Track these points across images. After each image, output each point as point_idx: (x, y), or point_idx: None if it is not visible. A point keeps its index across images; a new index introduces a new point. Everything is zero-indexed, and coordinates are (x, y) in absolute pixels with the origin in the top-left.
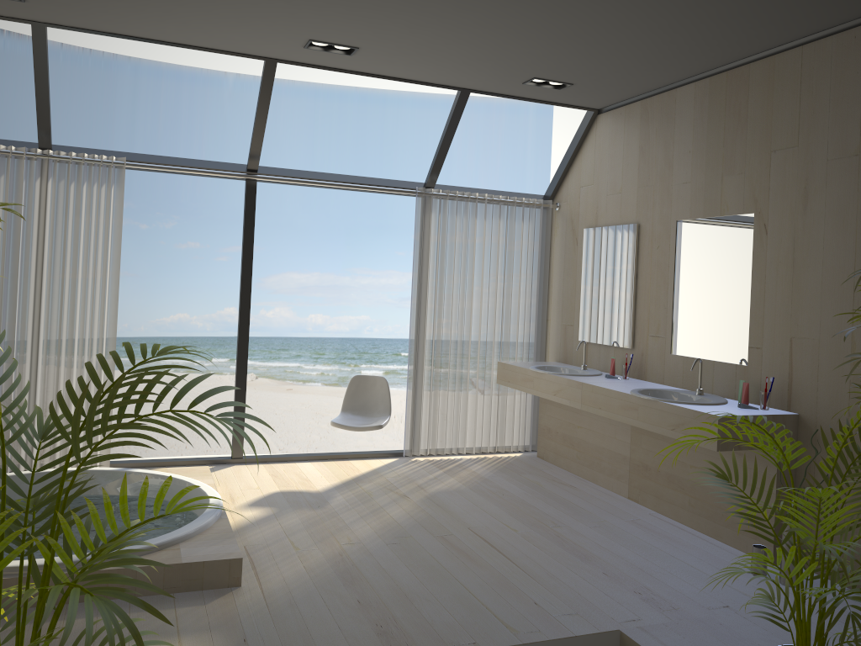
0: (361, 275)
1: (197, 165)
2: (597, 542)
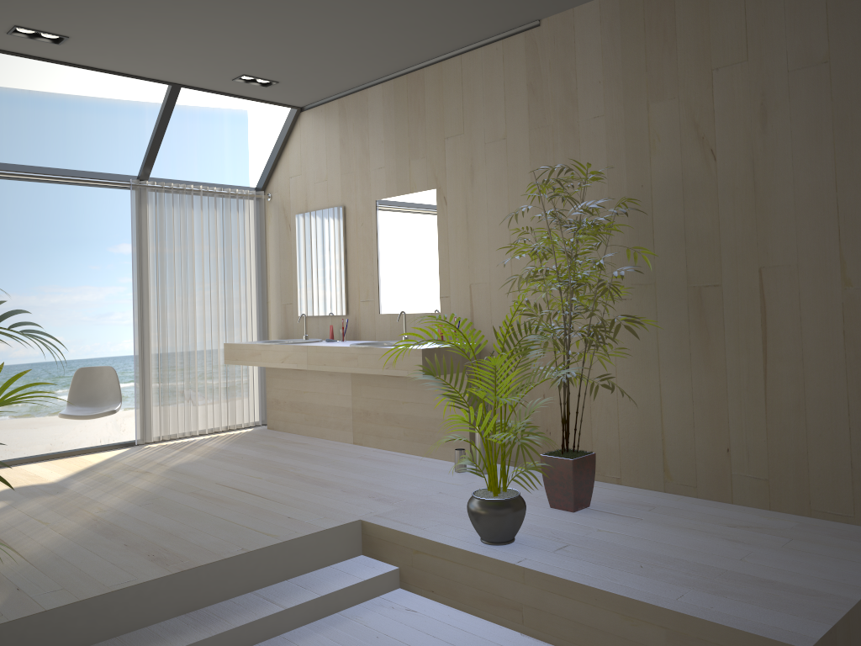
0: (50, 293)
1: None
2: (333, 474)
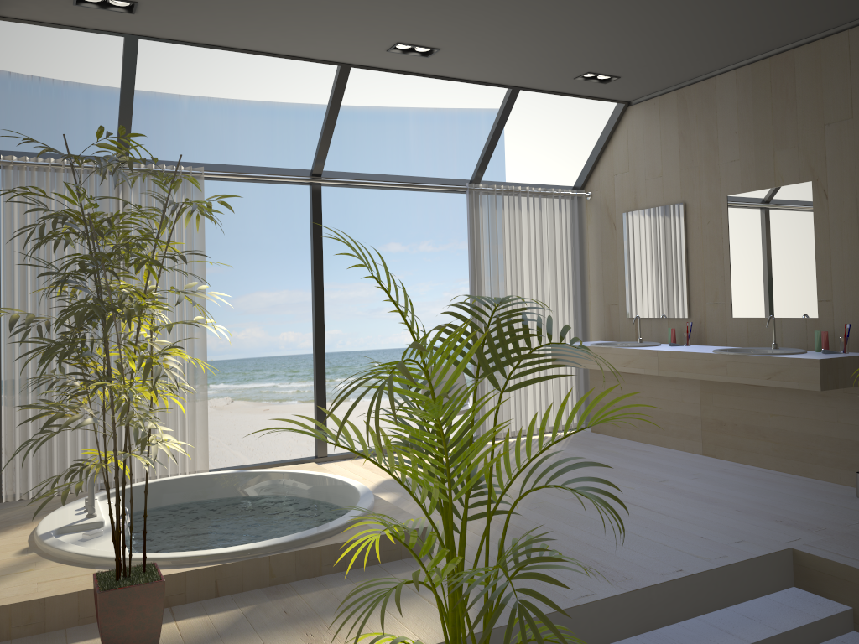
0: (329, 290)
1: (265, 172)
2: (709, 489)
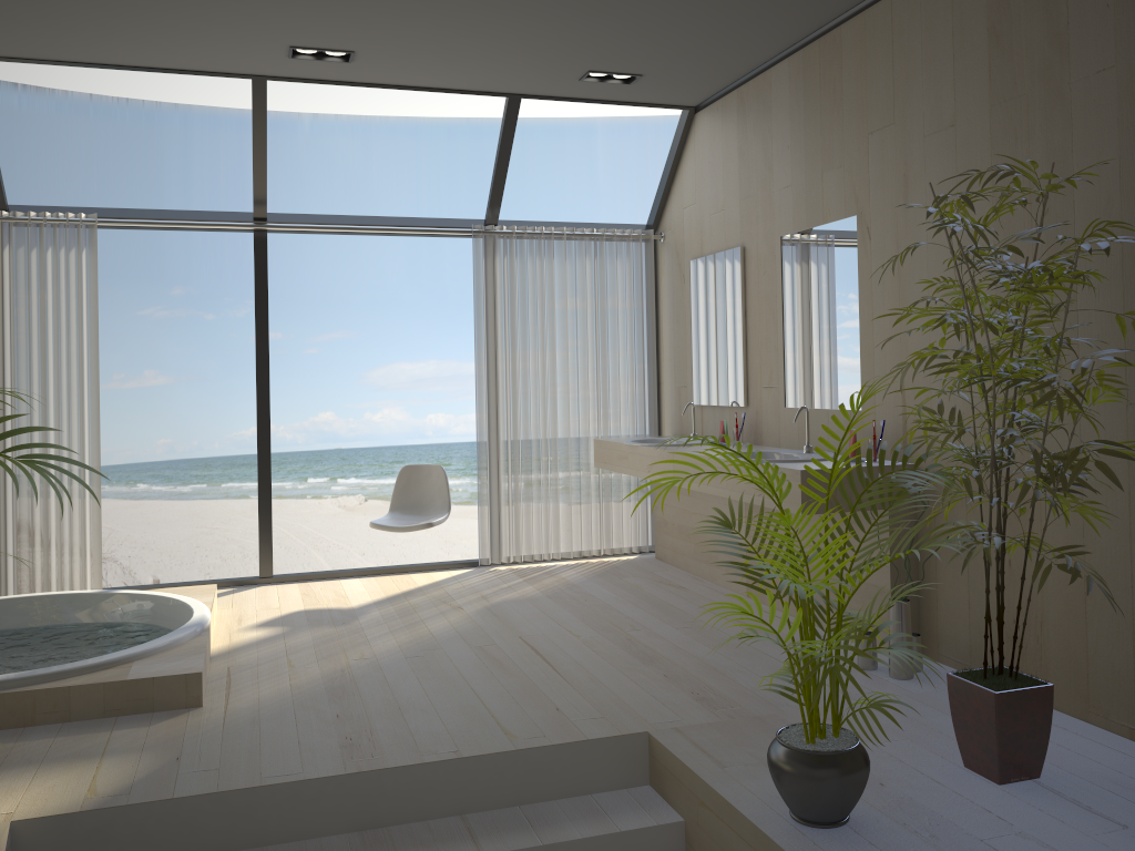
0: None
1: (189, 217)
2: (676, 644)
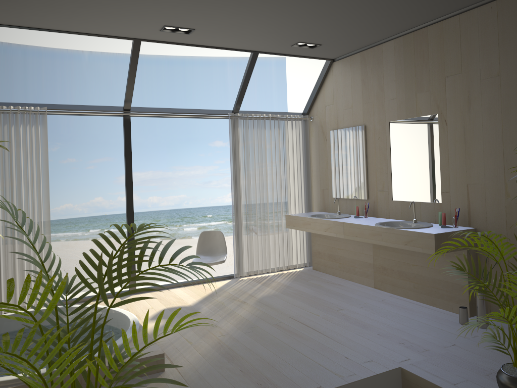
0: (178, 170)
1: (92, 109)
2: (367, 316)
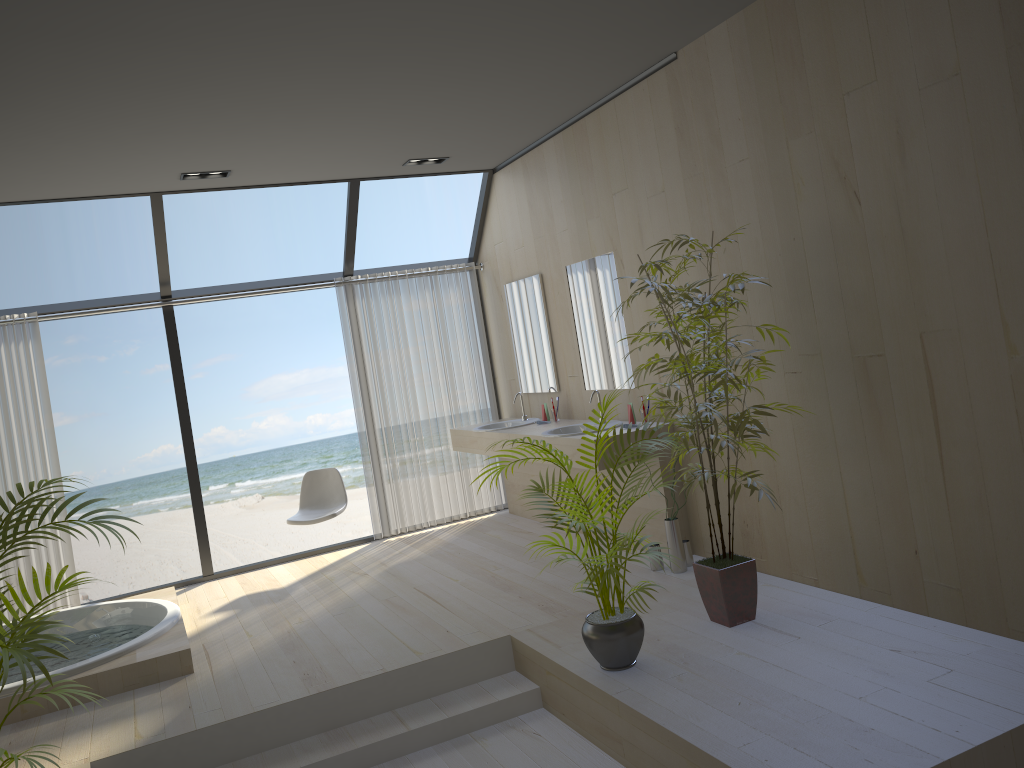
0: None
1: (110, 303)
2: (527, 574)
